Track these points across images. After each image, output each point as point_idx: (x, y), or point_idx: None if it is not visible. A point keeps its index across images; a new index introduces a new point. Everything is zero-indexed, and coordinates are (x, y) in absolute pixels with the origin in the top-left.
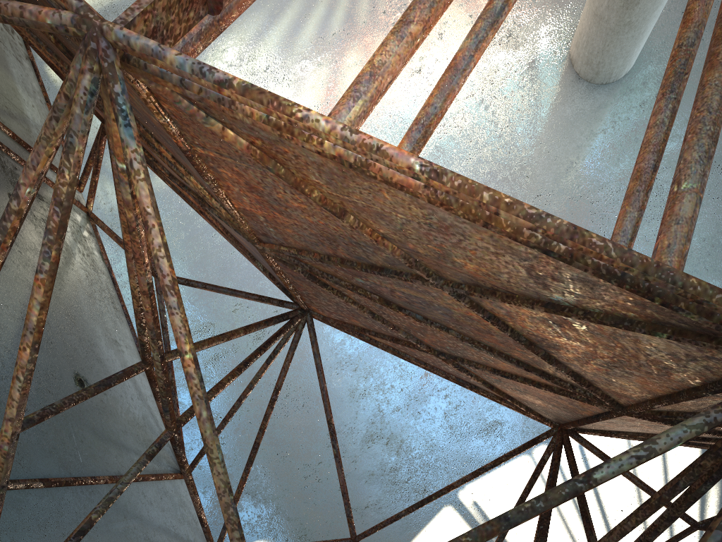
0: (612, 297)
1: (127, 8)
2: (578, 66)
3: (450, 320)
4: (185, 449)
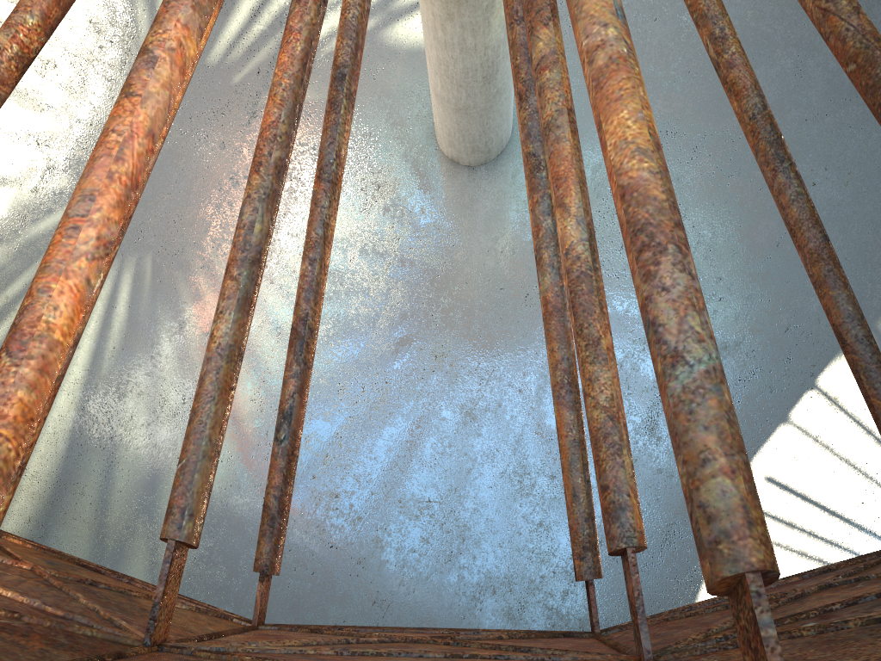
0: None
1: None
2: (465, 159)
3: None
4: None
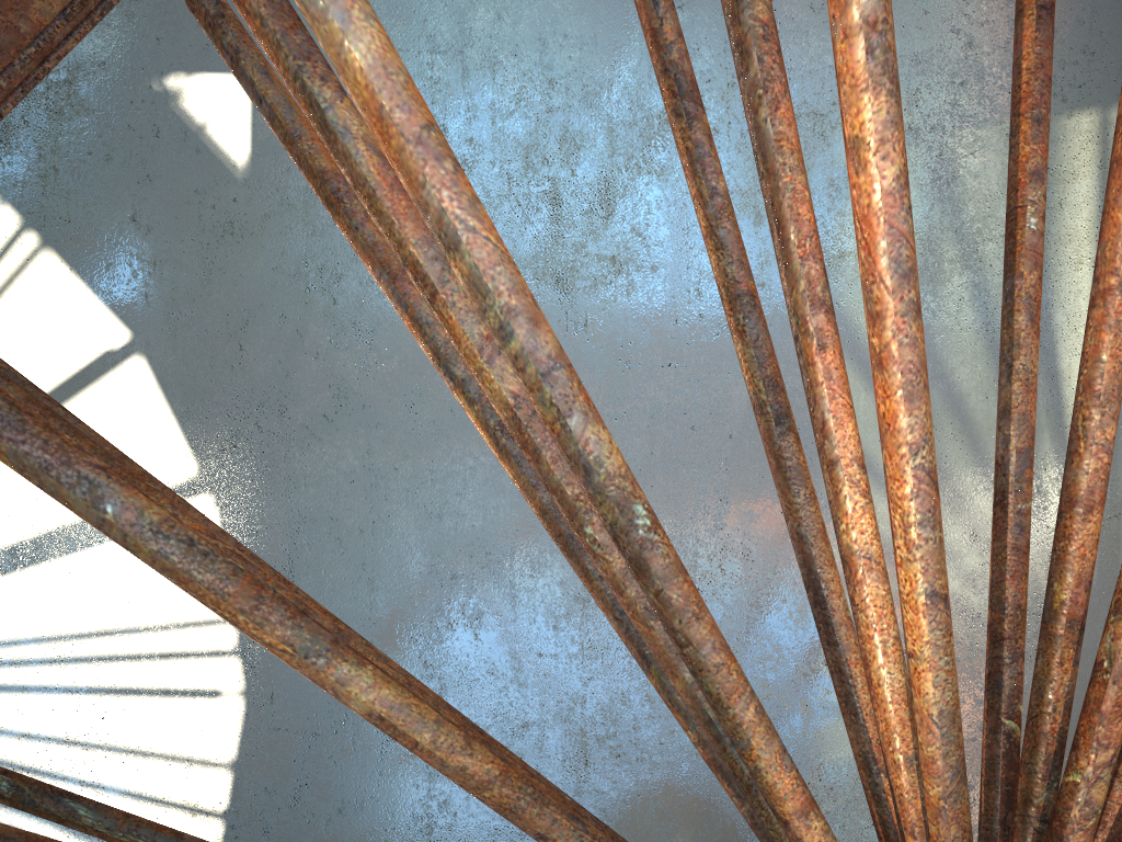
0: None
1: None
2: None
3: None
4: (435, 91)
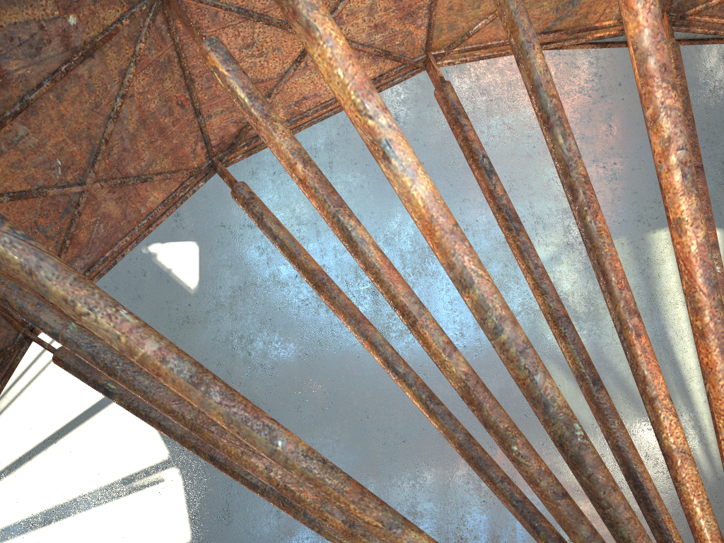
0: None
1: None
2: None
3: (3, 68)
4: (302, 243)
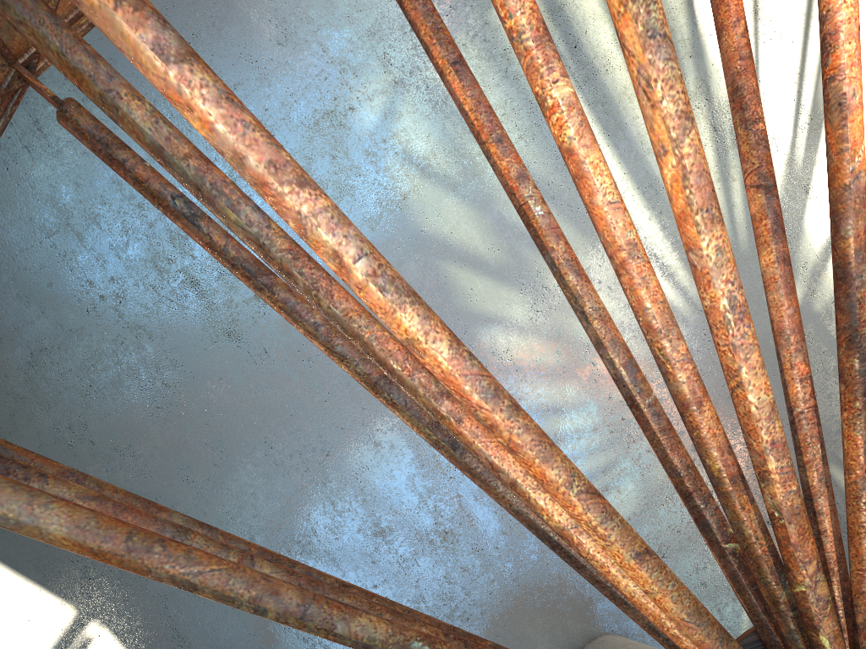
0: None
1: (594, 93)
2: (586, 647)
3: None
4: (68, 261)
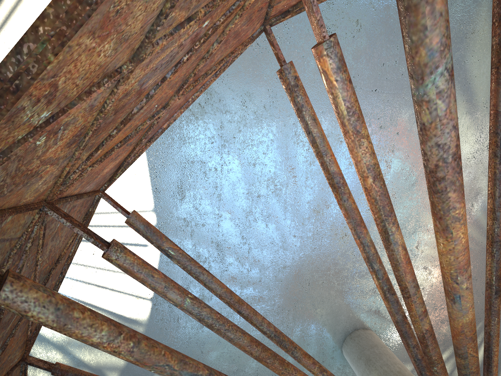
0: (1, 135)
1: None
2: (360, 331)
3: (142, 89)
4: None
